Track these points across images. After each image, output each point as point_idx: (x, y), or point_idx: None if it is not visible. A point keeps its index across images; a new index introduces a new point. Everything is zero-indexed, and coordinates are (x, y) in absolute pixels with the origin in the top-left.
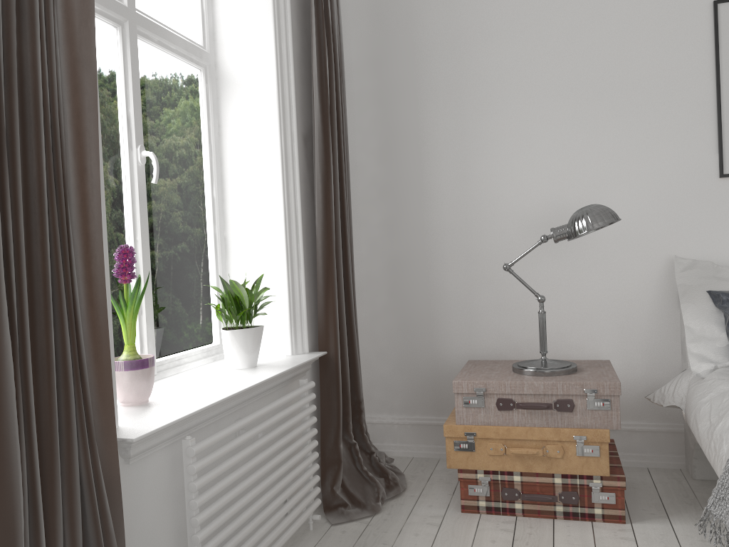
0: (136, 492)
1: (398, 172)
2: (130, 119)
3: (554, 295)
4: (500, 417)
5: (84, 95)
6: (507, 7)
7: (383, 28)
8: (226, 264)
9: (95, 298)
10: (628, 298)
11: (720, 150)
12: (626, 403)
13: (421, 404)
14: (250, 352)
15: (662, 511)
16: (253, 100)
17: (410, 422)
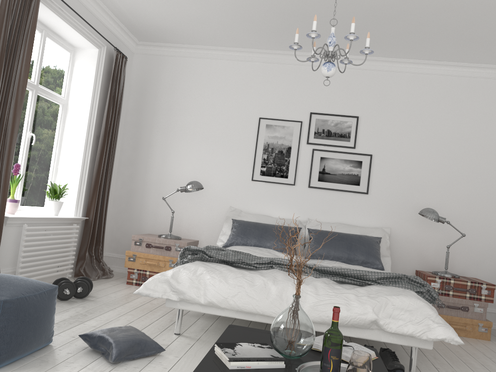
0: (5, 235)
1: (139, 156)
2: (29, 121)
3: (188, 214)
4: (146, 250)
5: (16, 122)
6: (190, 102)
7: (144, 98)
8: (55, 178)
9: (7, 175)
10: (214, 219)
11: (253, 171)
12: None
13: None
14: (56, 210)
15: None
16: (79, 120)
17: (124, 258)
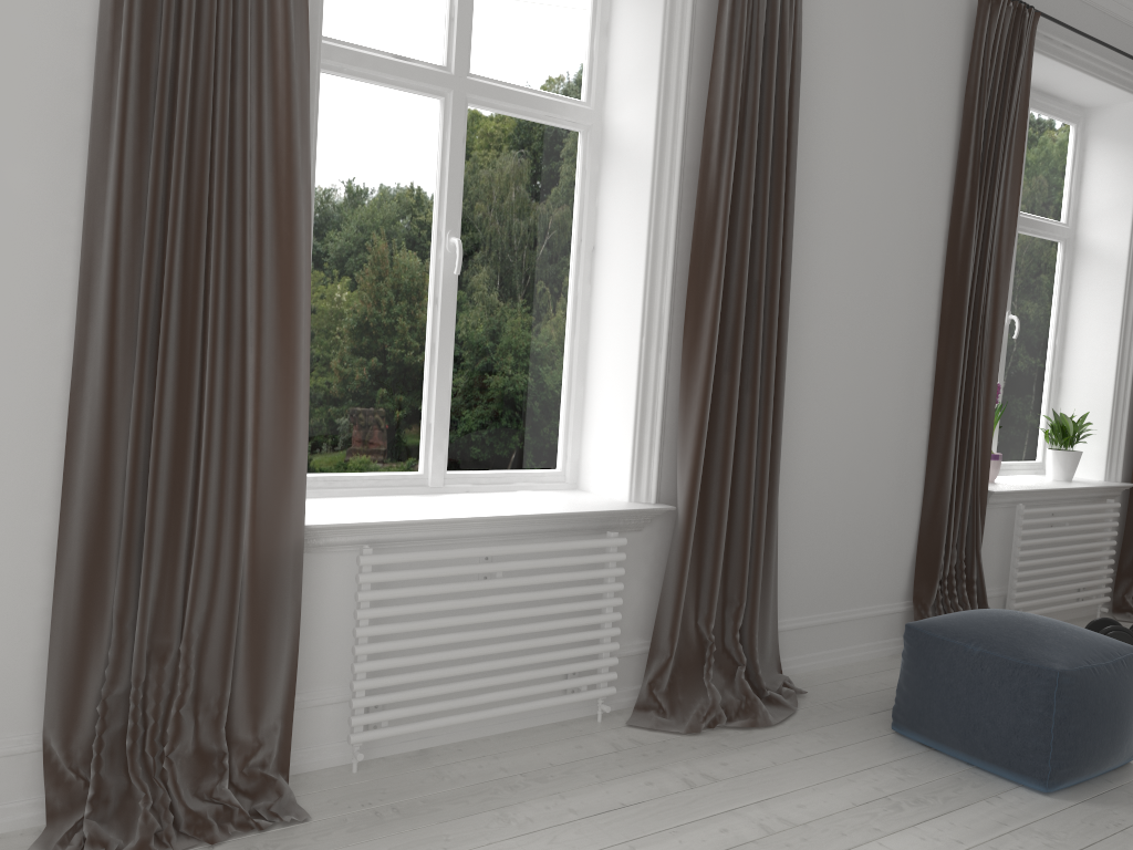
0: (985, 526)
1: None
2: None
3: None
4: None
5: (999, 309)
6: None
7: None
8: (1056, 399)
9: (989, 413)
10: None
11: None
12: None
13: None
14: (1067, 469)
15: None
16: (1103, 268)
17: None
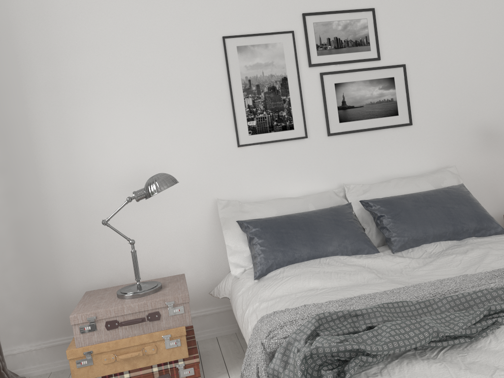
0: None
1: (13, 153)
2: None
3: (145, 233)
4: (109, 334)
5: None
6: (88, 29)
7: None
8: None
9: None
10: (193, 228)
11: (236, 130)
12: (199, 298)
13: (53, 330)
14: None
15: (224, 368)
16: None
17: (46, 346)
